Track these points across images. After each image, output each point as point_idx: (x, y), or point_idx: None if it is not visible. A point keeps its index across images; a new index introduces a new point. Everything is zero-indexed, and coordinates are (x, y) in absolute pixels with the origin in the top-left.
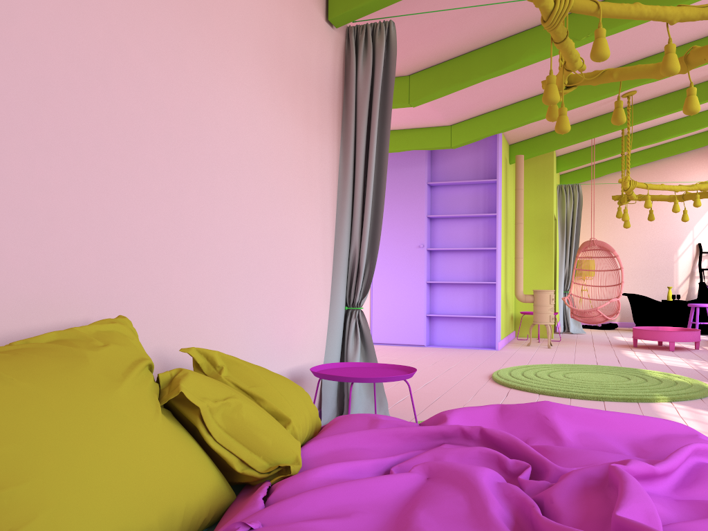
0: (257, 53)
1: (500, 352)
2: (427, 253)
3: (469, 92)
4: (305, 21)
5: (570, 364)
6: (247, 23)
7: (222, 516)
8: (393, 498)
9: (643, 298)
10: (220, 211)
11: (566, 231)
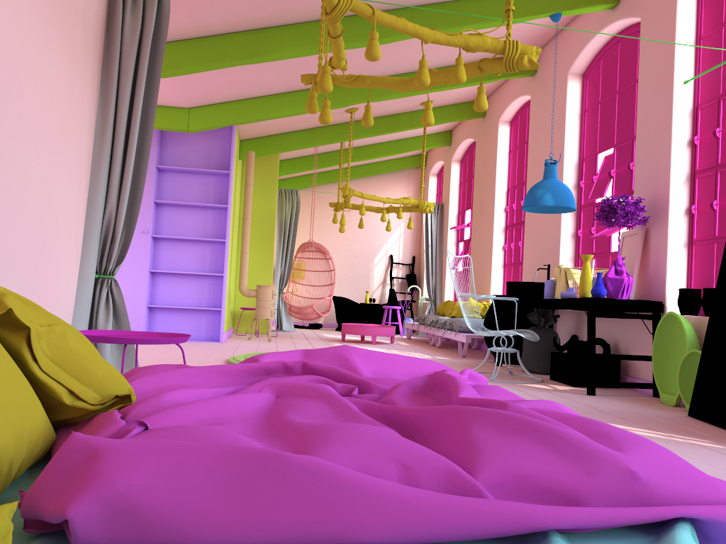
0: None
1: (225, 344)
2: (152, 240)
3: (215, 76)
4: None
5: None
6: None
7: (55, 450)
8: (254, 412)
9: (346, 300)
10: None
11: (284, 233)
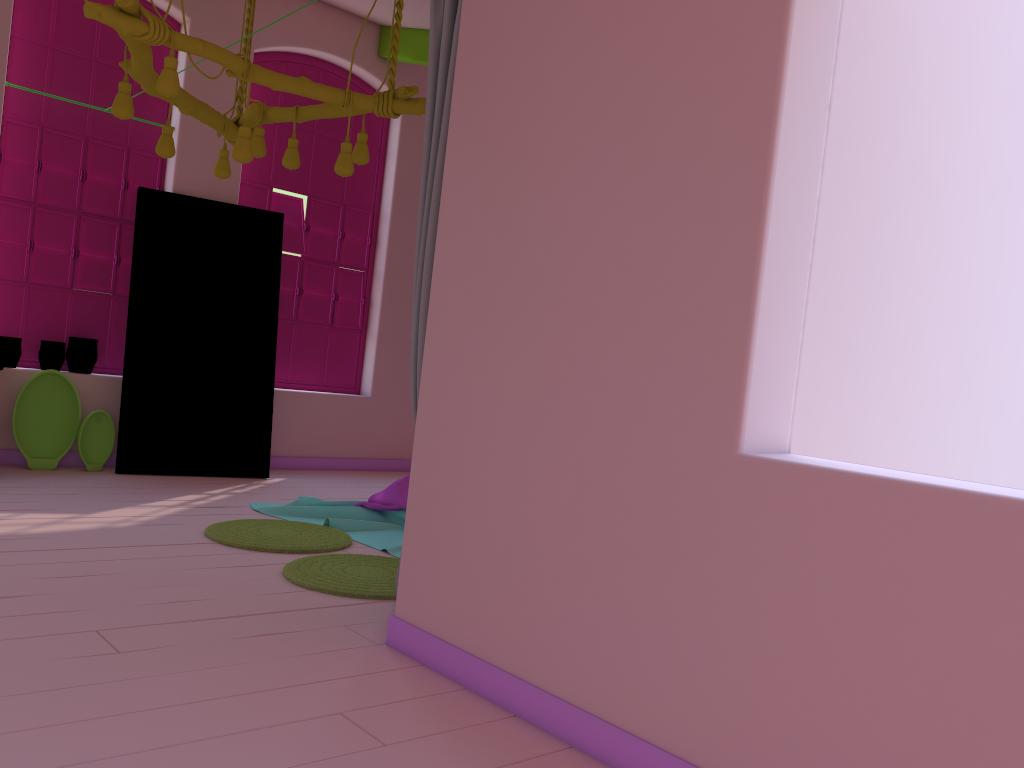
0: None
1: None
2: None
3: None
4: None
5: None
6: None
7: None
8: None
9: None
10: None
11: None
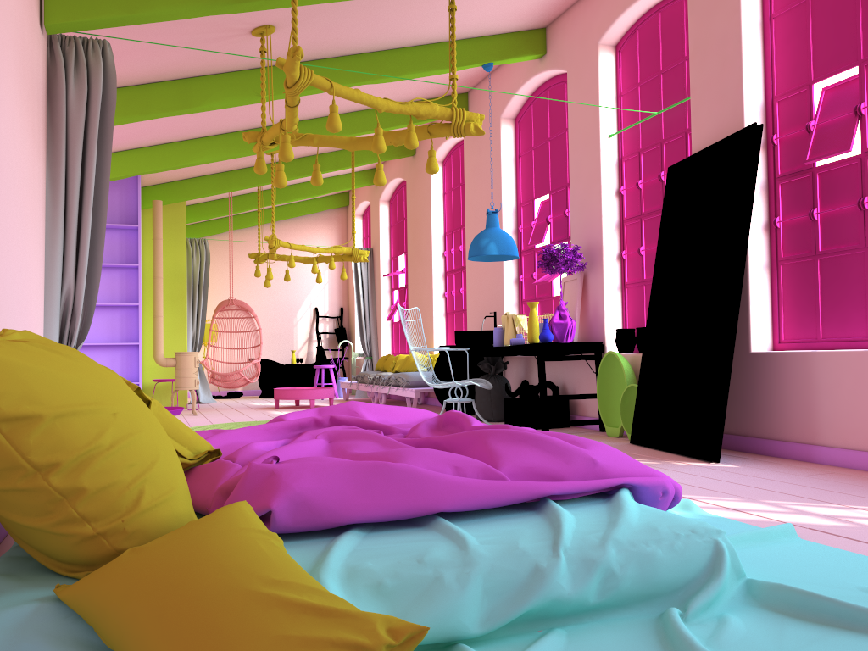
0: (15, 57)
1: None
2: None
3: (128, 123)
4: (32, 23)
5: (240, 422)
6: (11, 22)
7: None
8: (320, 453)
9: (270, 362)
10: (2, 230)
11: (193, 290)
